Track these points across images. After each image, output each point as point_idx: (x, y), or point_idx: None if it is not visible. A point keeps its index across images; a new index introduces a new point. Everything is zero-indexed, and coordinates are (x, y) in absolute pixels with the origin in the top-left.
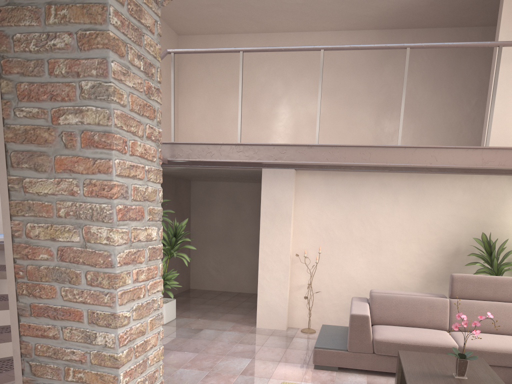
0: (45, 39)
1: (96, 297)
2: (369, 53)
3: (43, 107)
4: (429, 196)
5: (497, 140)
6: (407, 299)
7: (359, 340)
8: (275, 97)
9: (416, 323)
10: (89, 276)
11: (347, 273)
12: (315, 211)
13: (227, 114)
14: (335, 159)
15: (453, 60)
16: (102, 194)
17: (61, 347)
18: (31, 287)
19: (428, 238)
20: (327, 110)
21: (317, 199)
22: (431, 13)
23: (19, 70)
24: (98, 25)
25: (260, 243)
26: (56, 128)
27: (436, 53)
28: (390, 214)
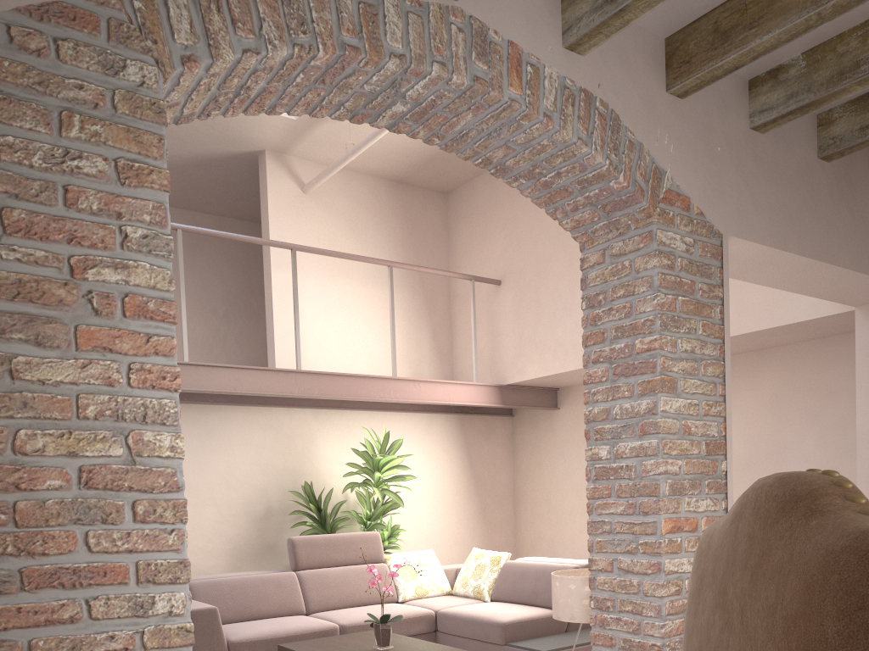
0: (61, 156)
1: (153, 538)
2: None
3: (53, 251)
4: (219, 437)
5: (290, 364)
6: (243, 581)
7: (208, 648)
8: None
9: (265, 612)
10: (142, 508)
11: None
12: None
13: None
14: None
15: (184, 252)
16: (163, 384)
17: (87, 634)
18: (25, 538)
19: (228, 497)
20: None
21: None
22: None
23: (9, 189)
24: (151, 159)
25: None
26: (79, 284)
27: None
28: None
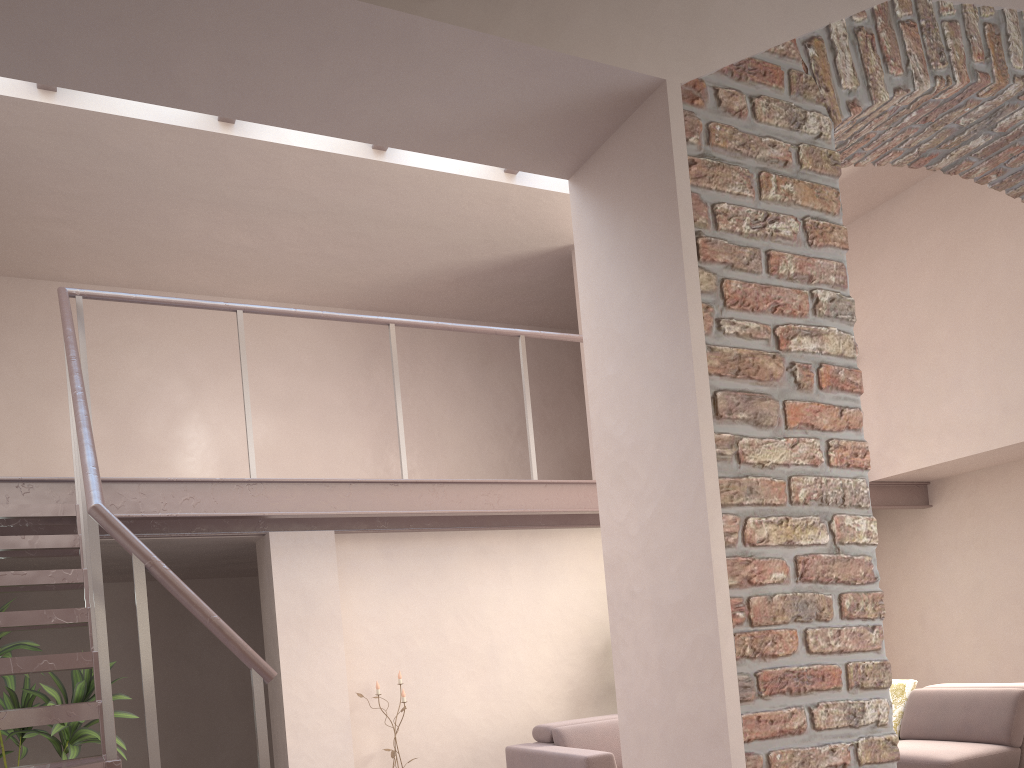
0: (762, 220)
1: (859, 637)
2: (343, 345)
3: (761, 322)
4: (553, 565)
5: None
6: (613, 725)
7: None
8: (172, 408)
9: None
10: (848, 602)
11: (449, 715)
12: (375, 608)
13: (60, 439)
14: (441, 505)
15: (475, 367)
16: (856, 462)
17: (813, 747)
18: (758, 638)
19: (565, 632)
20: (282, 436)
21: (374, 584)
22: (446, 295)
23: (727, 259)
24: (830, 216)
25: (283, 682)
26: (783, 356)
27: (449, 355)
28: (502, 599)
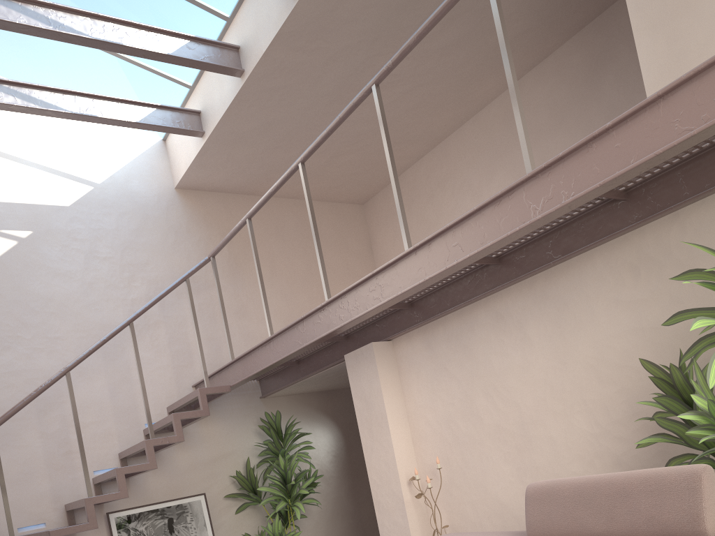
0: None
1: None
2: (572, 81)
3: None
4: (576, 308)
5: None
6: None
7: None
8: None
9: None
10: None
11: (494, 497)
12: (427, 397)
13: None
14: (349, 315)
15: None
16: None
17: None
18: None
19: (602, 396)
20: None
21: (424, 376)
22: None
23: None
24: None
25: (367, 468)
26: None
27: None
28: (525, 366)
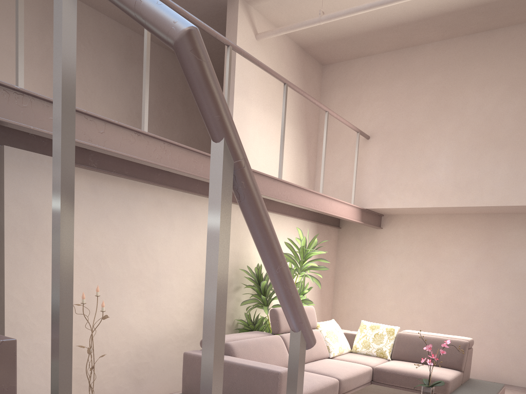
0: None
1: None
2: None
3: None
4: (199, 222)
5: None
6: (258, 343)
7: None
8: None
9: None
10: None
11: (125, 322)
12: (80, 231)
13: None
14: (167, 162)
15: (121, 61)
16: None
17: None
18: None
19: (201, 270)
20: None
21: (82, 212)
22: None
23: None
24: None
25: (6, 285)
26: None
27: (104, 45)
28: (167, 240)
